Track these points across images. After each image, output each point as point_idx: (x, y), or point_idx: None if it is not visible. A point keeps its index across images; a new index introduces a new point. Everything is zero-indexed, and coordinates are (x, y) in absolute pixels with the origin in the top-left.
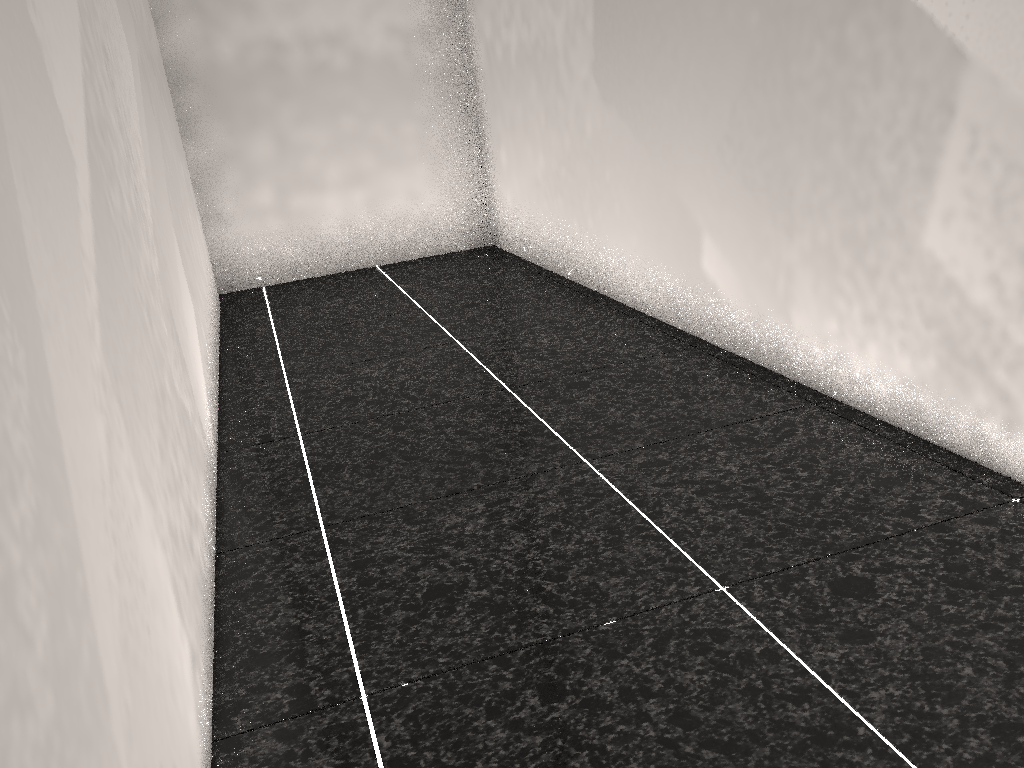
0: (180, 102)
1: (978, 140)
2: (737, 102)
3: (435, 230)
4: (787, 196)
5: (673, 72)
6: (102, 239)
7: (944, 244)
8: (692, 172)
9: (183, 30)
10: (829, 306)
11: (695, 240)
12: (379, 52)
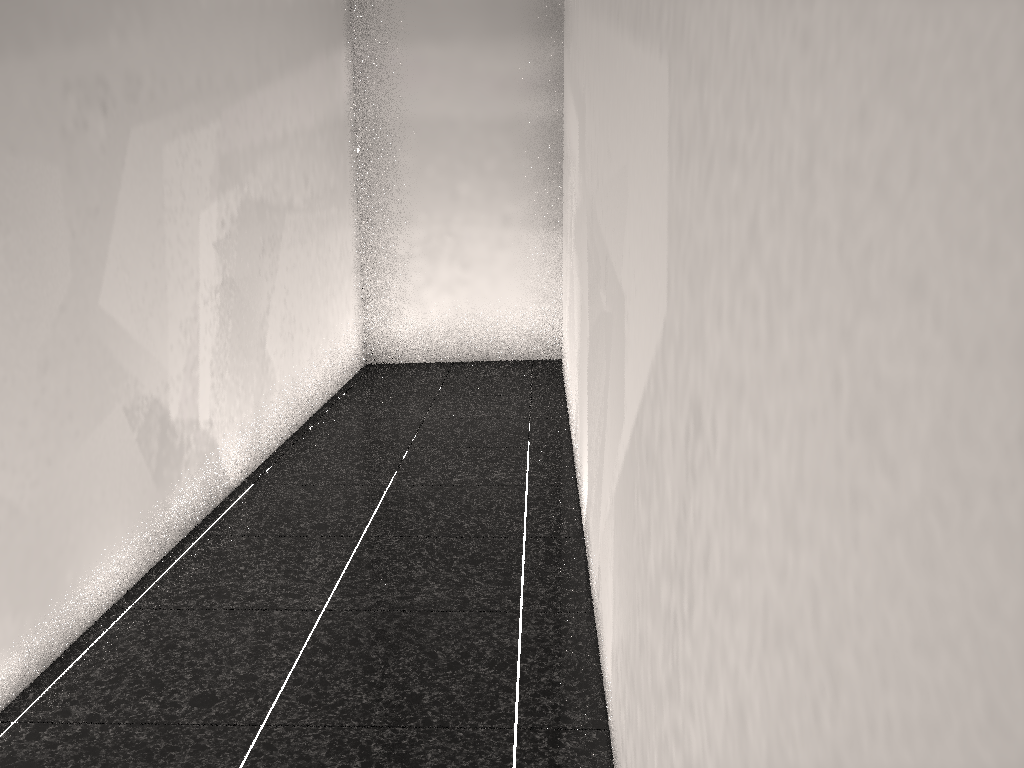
0: None
1: None
2: None
3: None
4: None
5: None
6: (625, 482)
7: None
8: None
9: None
10: None
11: None
12: None
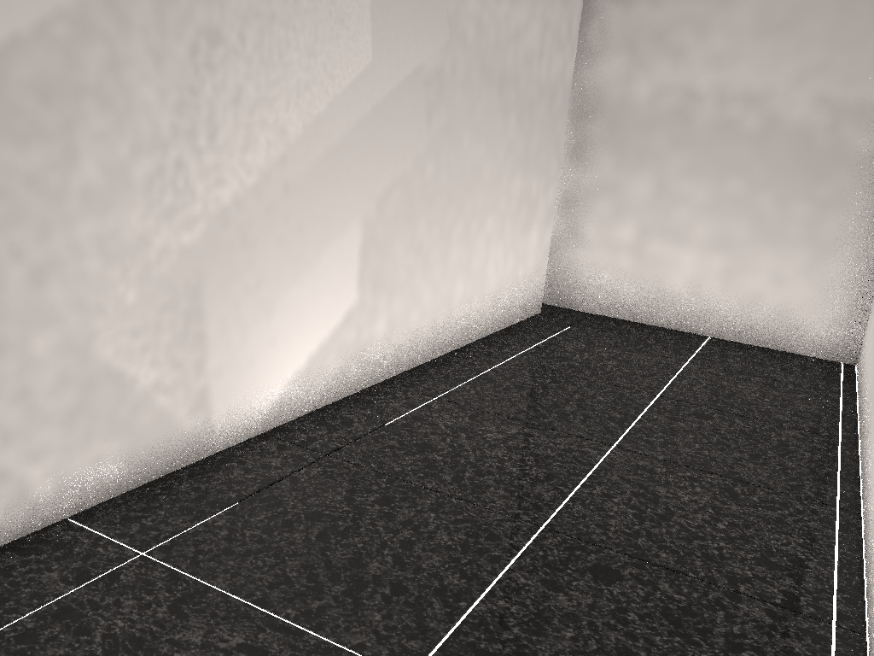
0: (585, 129)
1: None
2: None
3: (789, 324)
4: None
5: None
6: None
7: None
8: None
9: (611, 66)
10: None
11: None
12: (798, 121)
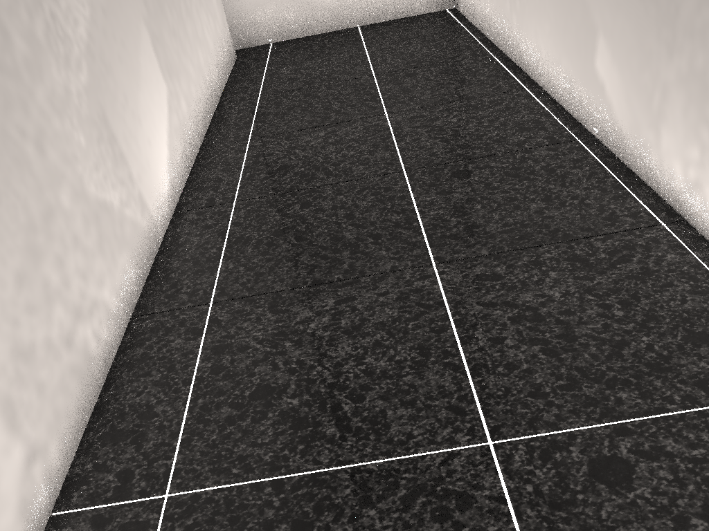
0: None
1: None
2: None
3: None
4: (673, 12)
5: None
6: None
7: None
8: None
9: None
10: (695, 133)
11: (592, 39)
12: None
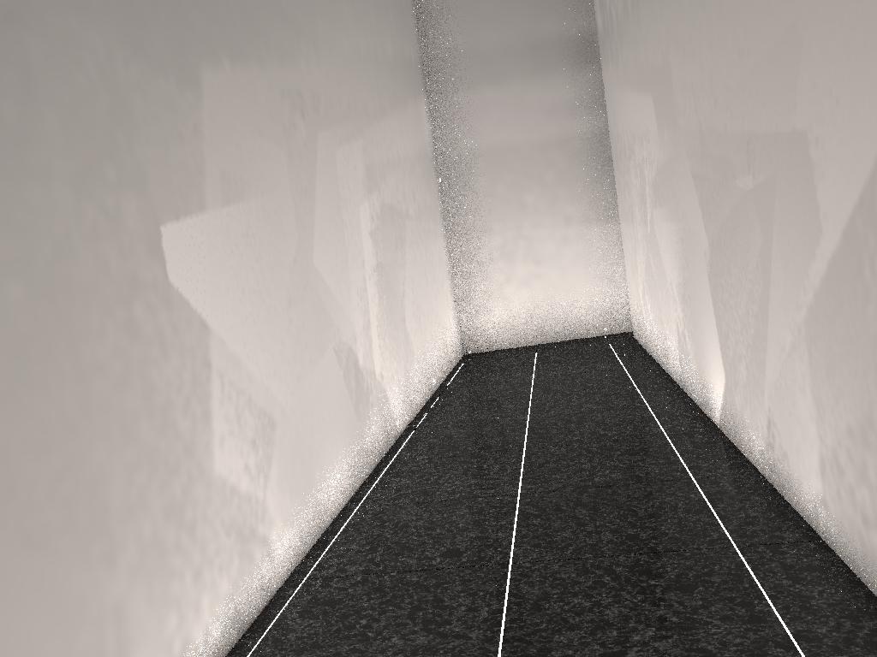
0: None
1: (224, 381)
2: None
3: None
4: (100, 513)
5: None
6: (835, 282)
7: (224, 463)
8: None
9: None
10: (166, 602)
11: None
12: None
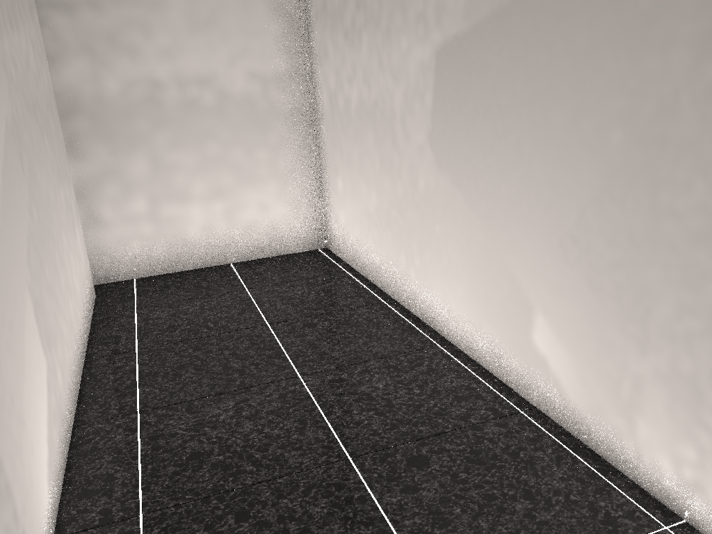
0: (70, 127)
1: None
2: (587, 208)
3: (280, 235)
4: (642, 313)
5: (514, 162)
6: None
7: None
8: (528, 254)
9: (75, 68)
10: (687, 433)
11: (526, 314)
12: (241, 92)
